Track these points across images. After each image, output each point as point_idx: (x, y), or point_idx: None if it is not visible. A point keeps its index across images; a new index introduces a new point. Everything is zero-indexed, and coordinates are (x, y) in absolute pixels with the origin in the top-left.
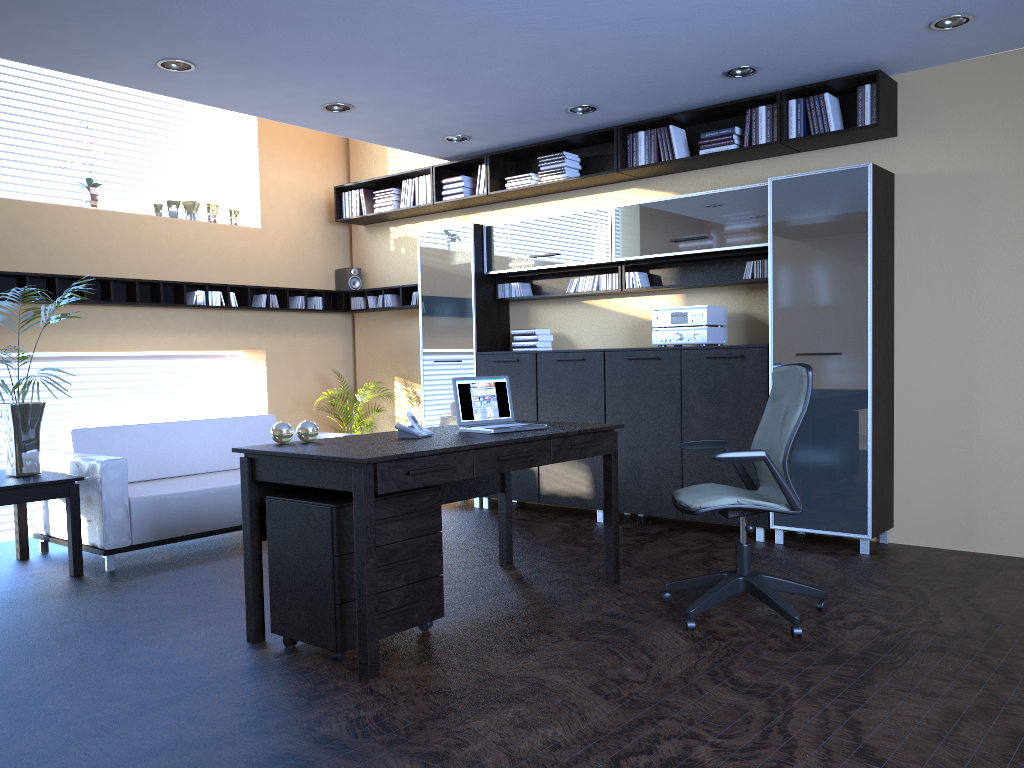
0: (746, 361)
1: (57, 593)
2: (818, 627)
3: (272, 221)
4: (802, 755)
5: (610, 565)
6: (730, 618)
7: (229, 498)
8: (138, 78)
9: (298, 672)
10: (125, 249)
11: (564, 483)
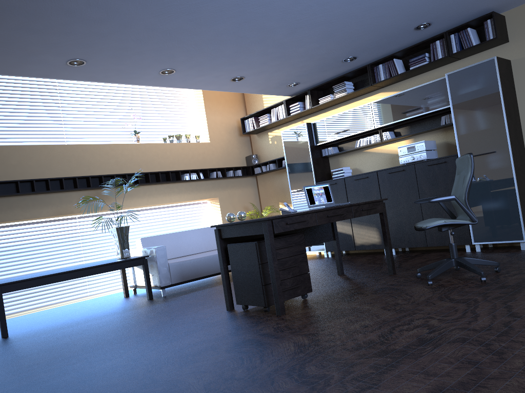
0: (447, 164)
1: (144, 305)
2: (495, 277)
3: (214, 138)
4: (481, 318)
5: (390, 266)
6: (450, 279)
7: (210, 261)
8: (152, 80)
9: (250, 316)
10: (153, 159)
11: (366, 238)
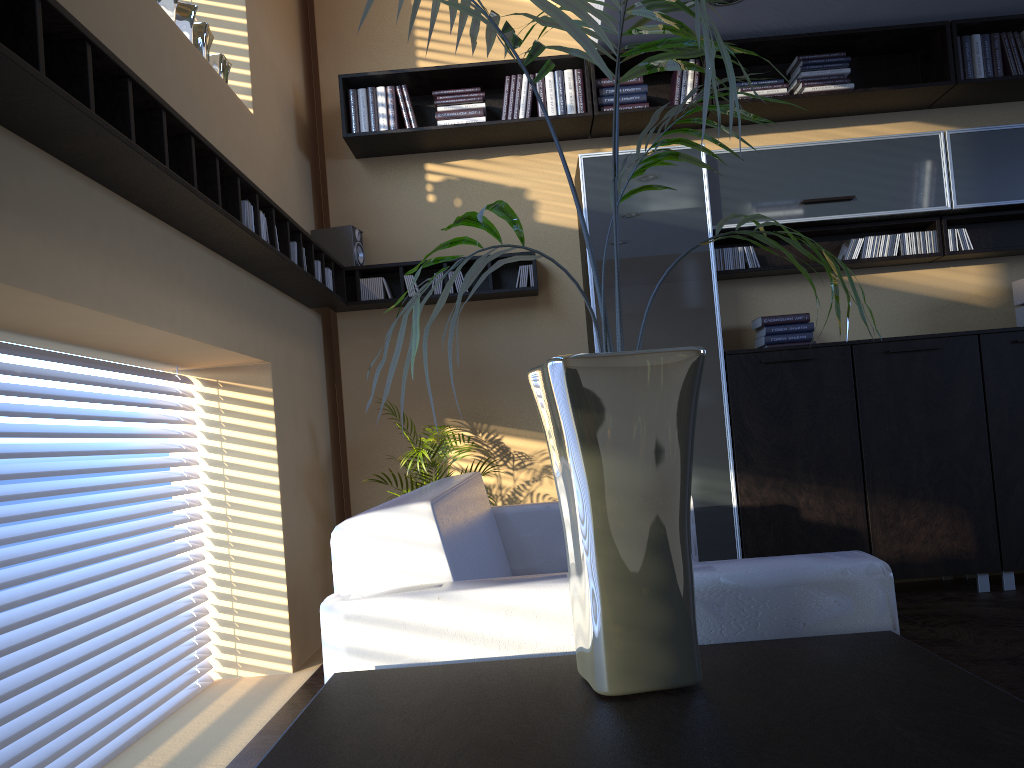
0: None
1: None
2: None
3: (260, 108)
4: None
5: None
6: None
7: None
8: None
9: None
10: (124, 53)
11: (921, 542)
